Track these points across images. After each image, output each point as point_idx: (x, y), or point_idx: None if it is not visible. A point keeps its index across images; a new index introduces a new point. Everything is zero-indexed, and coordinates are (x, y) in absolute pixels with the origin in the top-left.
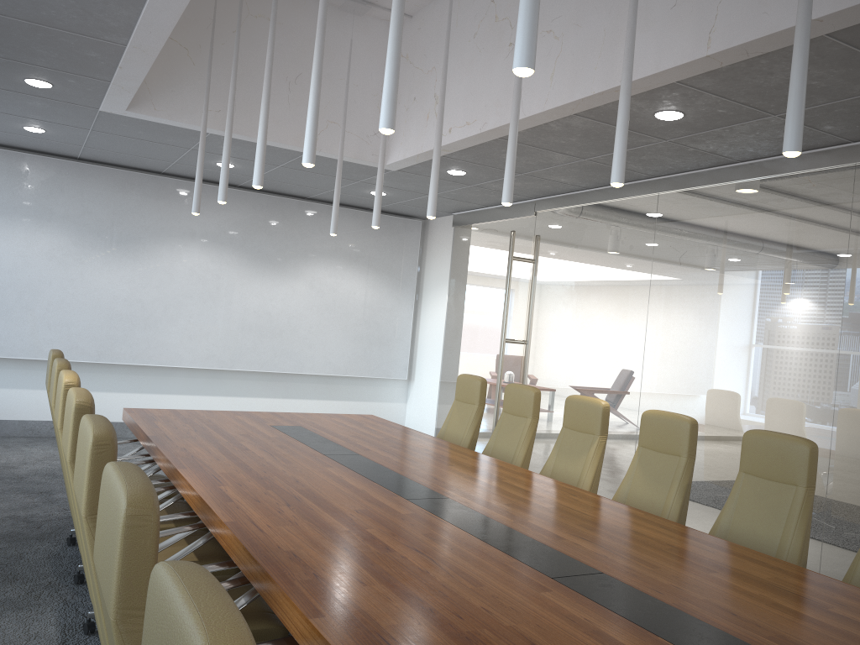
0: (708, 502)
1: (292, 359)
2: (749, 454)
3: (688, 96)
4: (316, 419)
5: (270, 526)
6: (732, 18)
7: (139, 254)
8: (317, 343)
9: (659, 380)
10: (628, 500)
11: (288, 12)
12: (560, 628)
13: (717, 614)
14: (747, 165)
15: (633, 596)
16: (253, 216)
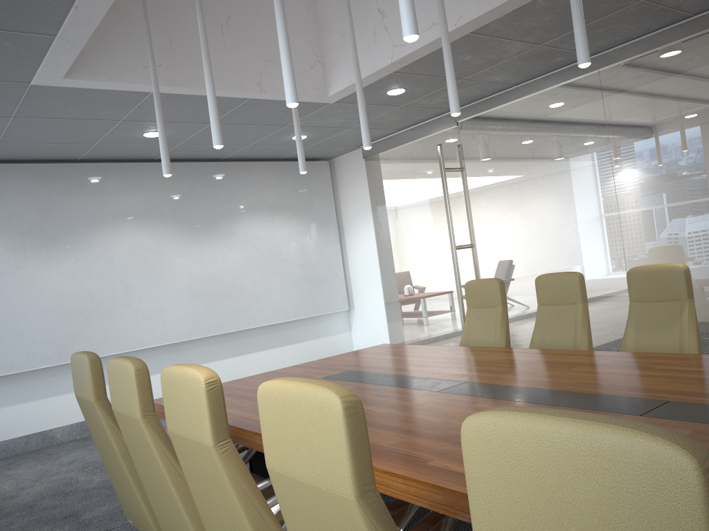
0: None
1: (245, 316)
2: None
3: None
4: (348, 361)
5: None
6: None
7: (75, 245)
8: (263, 294)
9: (645, 244)
10: None
11: None
12: None
13: None
14: (701, 17)
15: None
16: (177, 186)
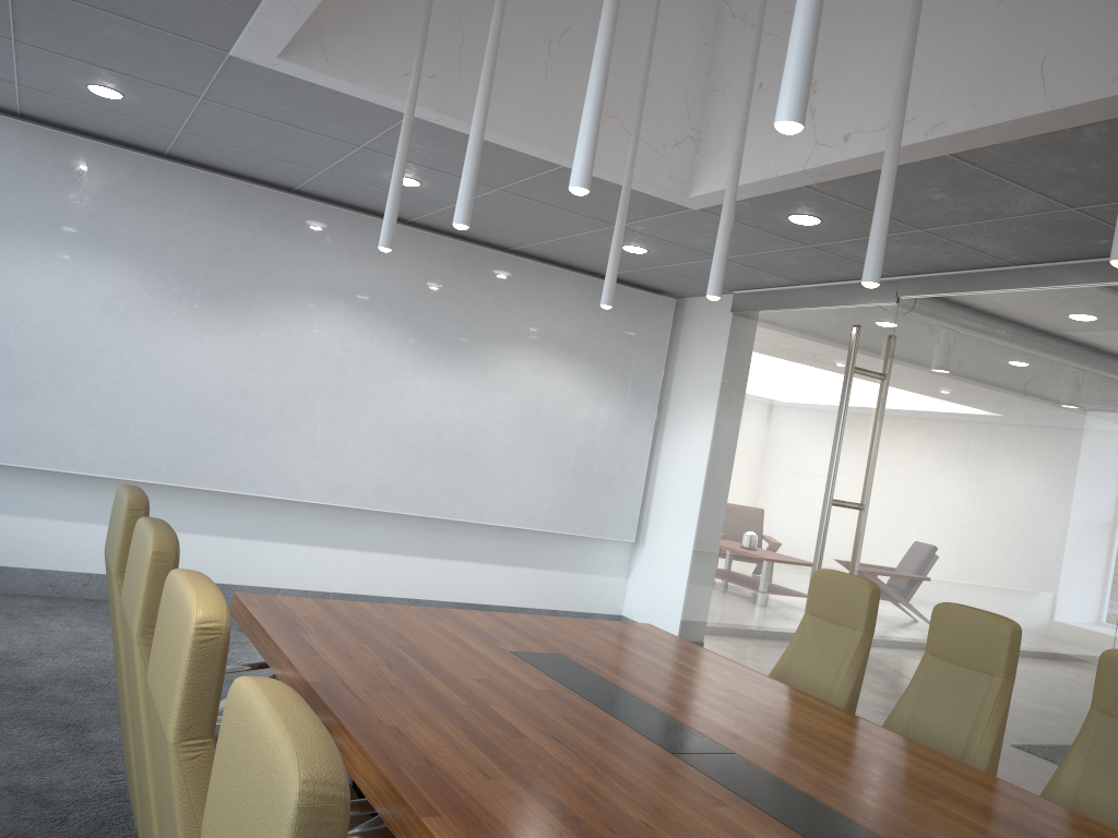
0: None
1: (467, 500)
2: None
3: None
4: (572, 634)
5: None
6: None
7: (248, 315)
8: (506, 476)
9: None
10: None
11: None
12: None
13: None
14: None
15: None
16: (427, 270)
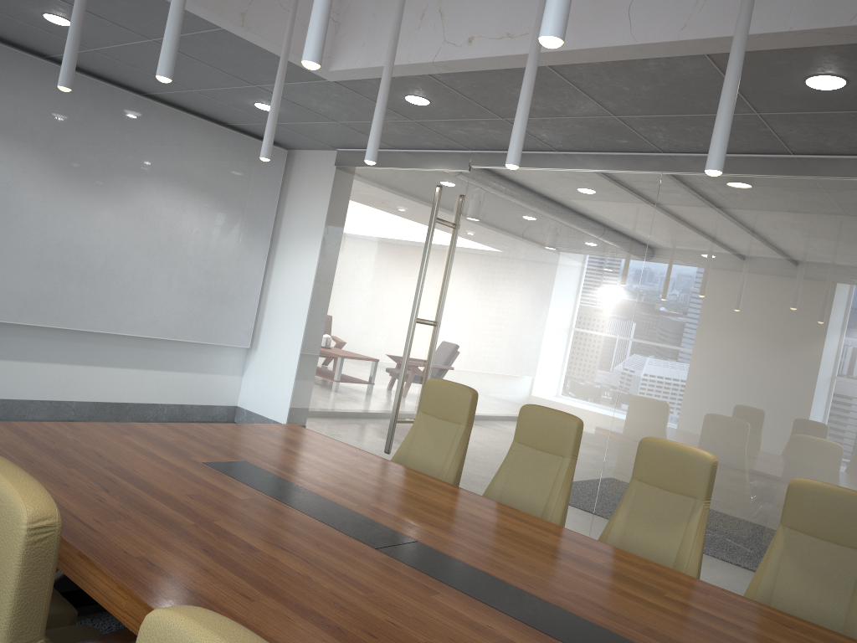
0: (705, 548)
1: (107, 314)
2: None
3: None
4: (244, 440)
5: None
6: None
7: None
8: (142, 294)
9: (645, 397)
10: (775, 602)
11: None
12: None
13: None
14: (799, 159)
15: None
16: (68, 105)
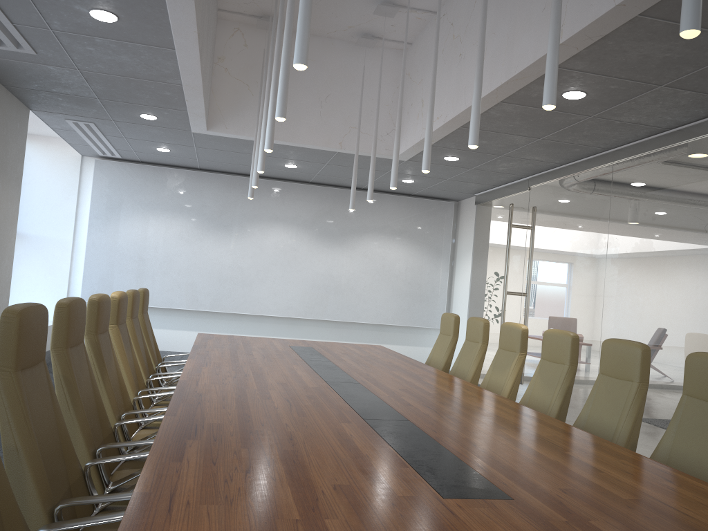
0: (650, 422)
1: (351, 311)
2: (604, 358)
3: (575, 77)
4: (330, 345)
5: (206, 383)
6: (574, 12)
7: (239, 233)
8: (369, 298)
9: (614, 319)
10: (529, 401)
11: (320, 51)
12: (324, 436)
13: (460, 443)
14: (675, 131)
15: (409, 431)
16: (320, 203)
